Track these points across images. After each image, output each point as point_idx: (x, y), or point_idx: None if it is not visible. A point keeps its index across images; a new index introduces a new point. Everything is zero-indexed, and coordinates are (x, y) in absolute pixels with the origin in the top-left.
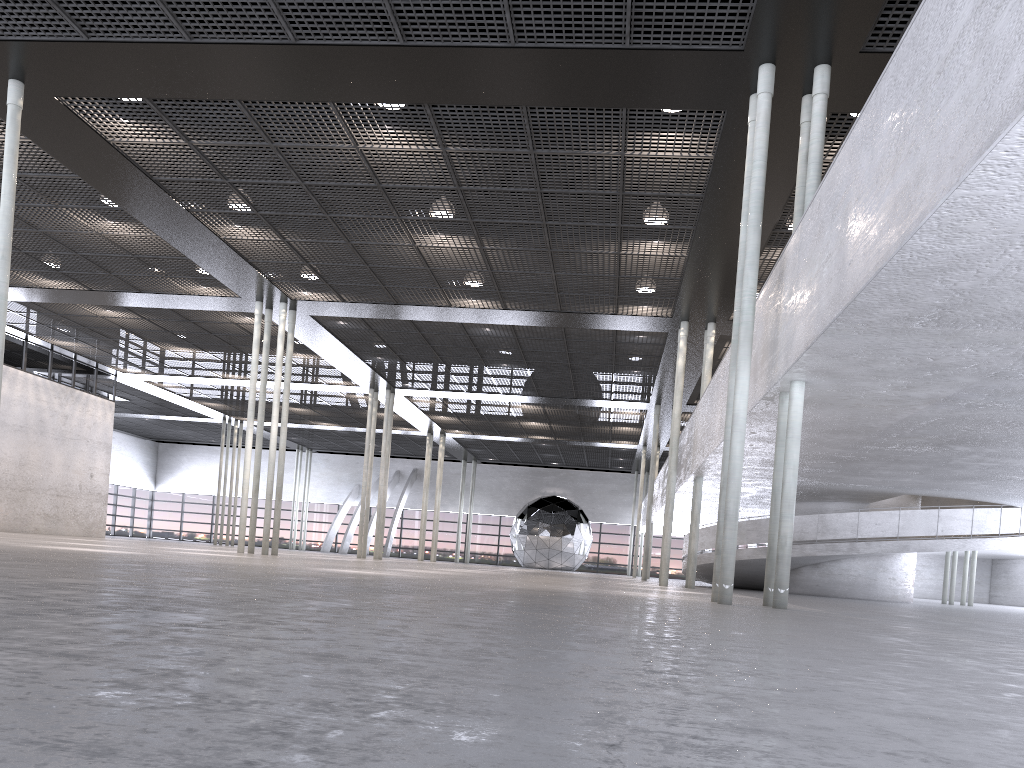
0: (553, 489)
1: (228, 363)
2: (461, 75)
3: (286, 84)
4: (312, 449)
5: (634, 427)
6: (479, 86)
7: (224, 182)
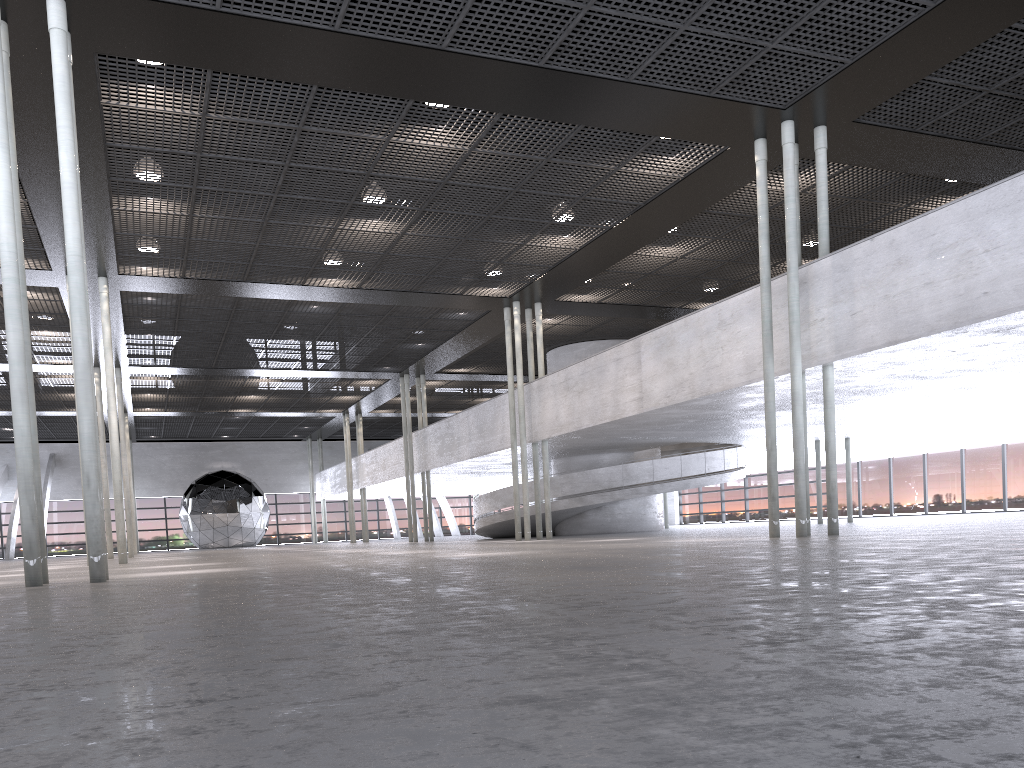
0: (221, 463)
1: None
2: (562, 96)
3: (390, 80)
4: None
5: (356, 396)
6: (567, 106)
7: (193, 155)
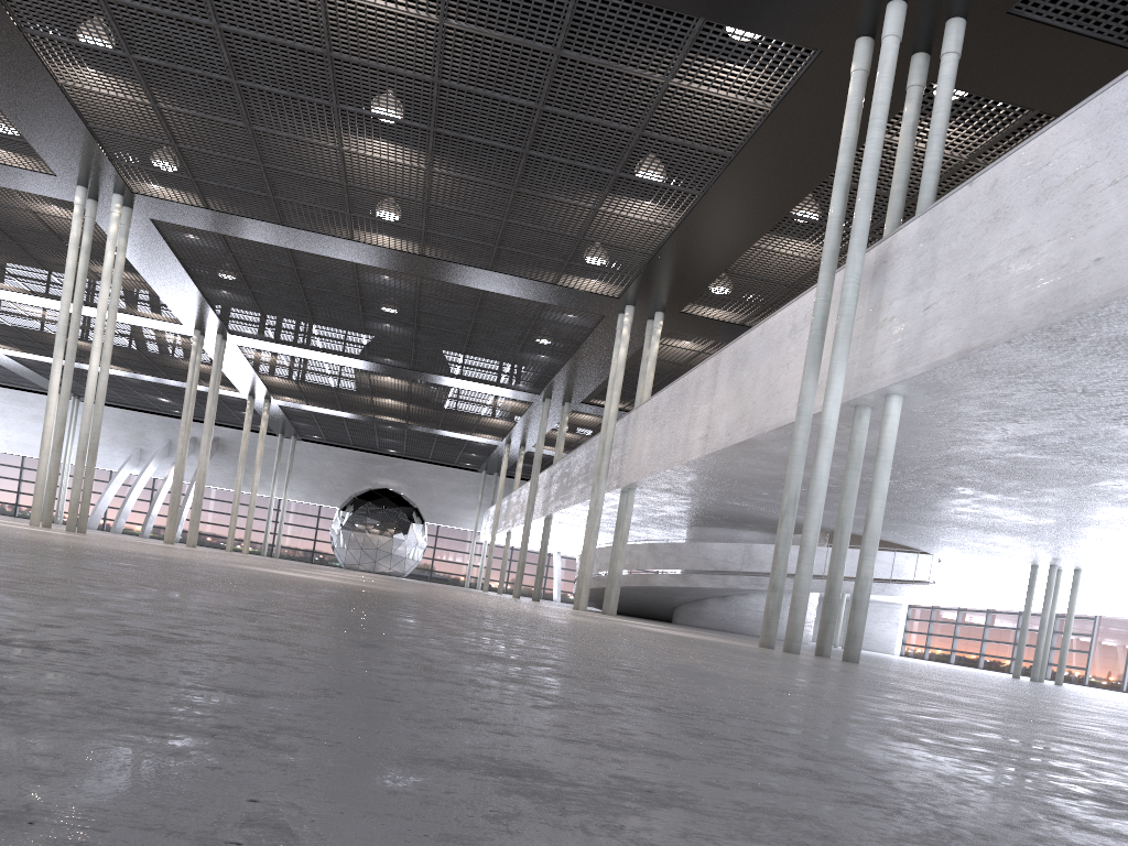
0: (386, 481)
1: (1, 266)
2: None
3: None
4: (81, 397)
5: (507, 420)
6: None
7: None
